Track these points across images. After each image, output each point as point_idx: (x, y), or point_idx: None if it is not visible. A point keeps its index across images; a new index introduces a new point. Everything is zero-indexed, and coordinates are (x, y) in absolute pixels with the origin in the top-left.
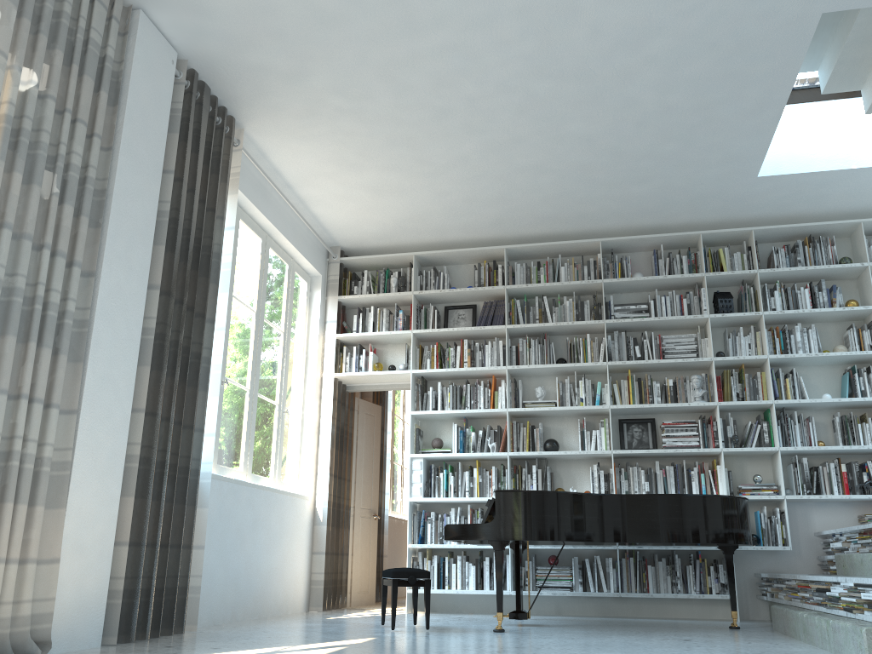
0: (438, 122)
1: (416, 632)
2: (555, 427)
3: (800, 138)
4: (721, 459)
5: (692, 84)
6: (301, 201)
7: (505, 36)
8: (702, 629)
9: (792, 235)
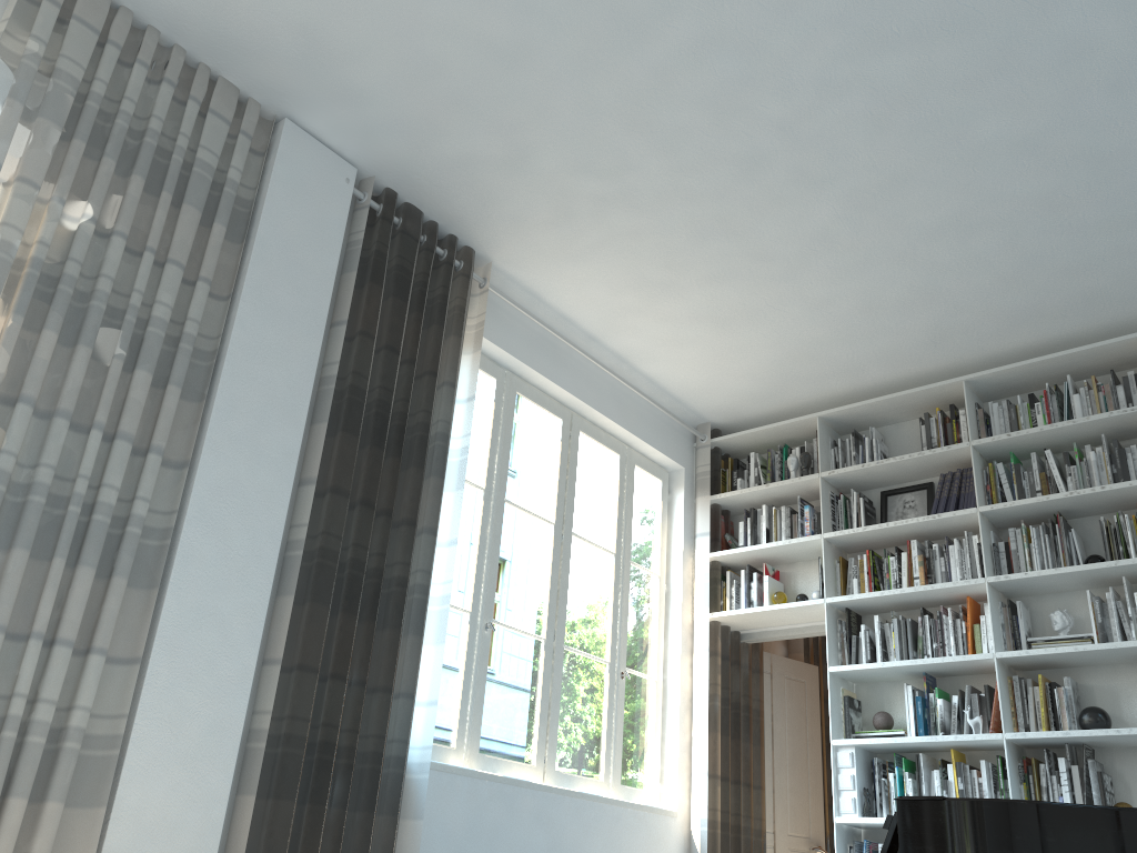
0: (751, 181)
1: None
2: (1103, 686)
3: None
4: None
5: None
6: (621, 359)
7: None
8: None
9: None
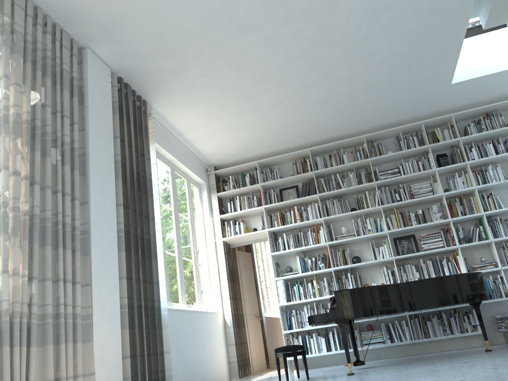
0: (263, 83)
1: None
2: (356, 249)
3: (472, 57)
4: (459, 251)
5: (408, 36)
6: (188, 142)
7: (297, 27)
8: (469, 354)
9: (476, 114)
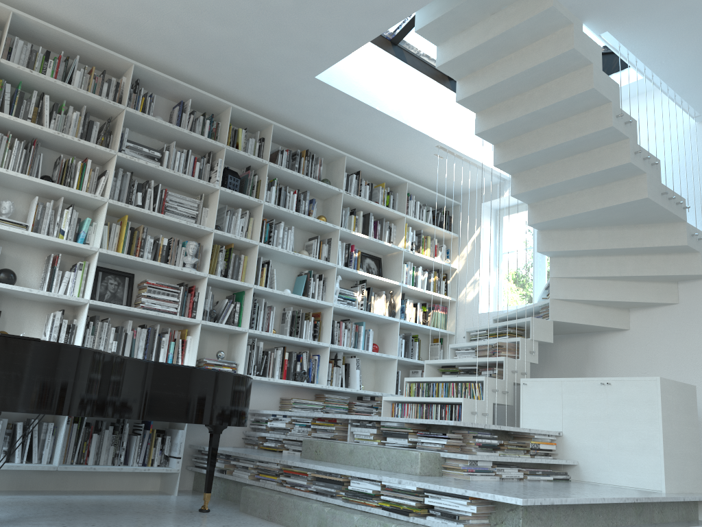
0: None
1: None
2: (13, 256)
3: (350, 63)
4: (196, 331)
5: None
6: None
7: None
8: (180, 516)
9: (294, 144)
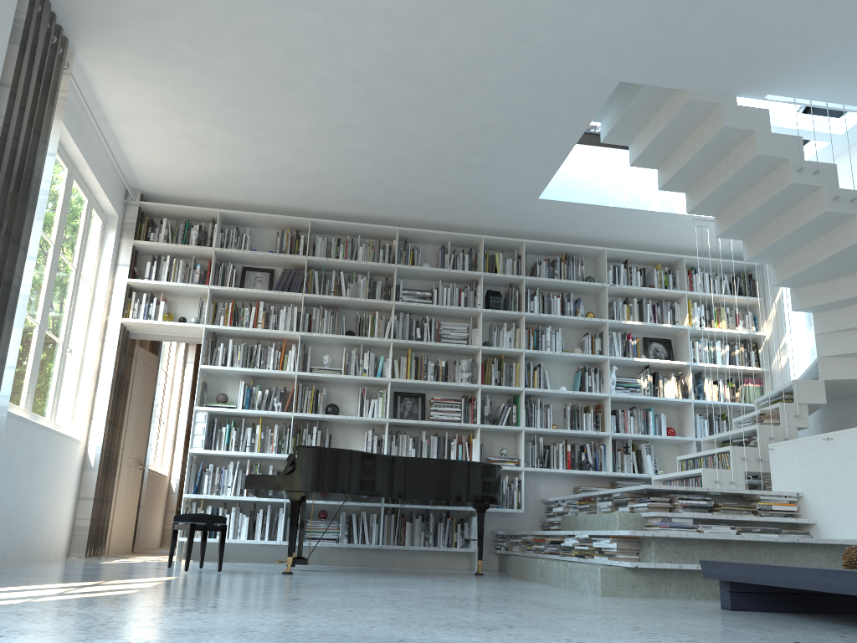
0: (281, 92)
1: (210, 573)
2: (337, 394)
3: (574, 173)
4: (477, 433)
5: (510, 112)
6: (114, 137)
7: (368, 32)
8: (454, 575)
9: (553, 251)
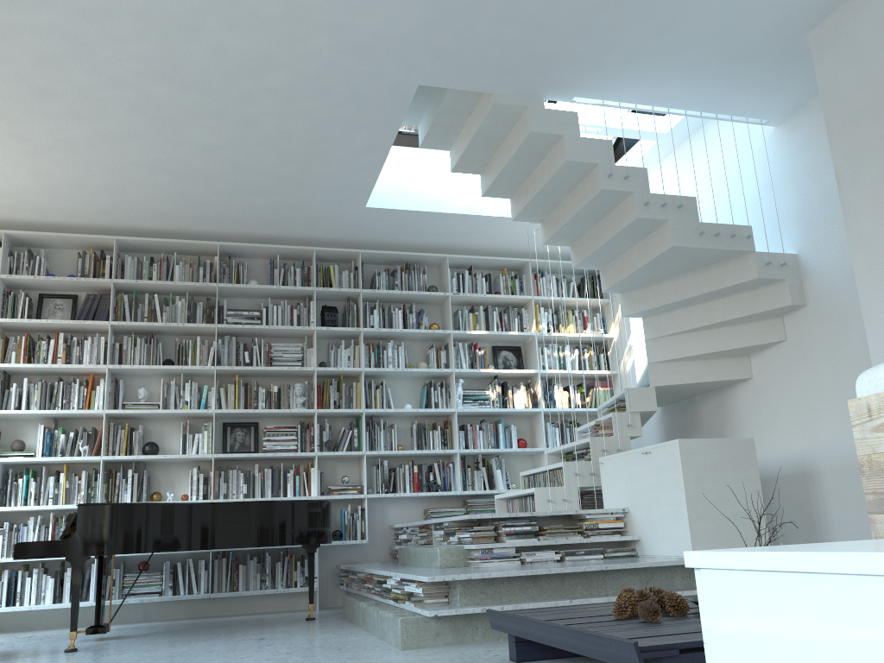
0: (39, 100)
1: None
2: (157, 430)
3: (404, 178)
4: (315, 462)
5: (310, 119)
6: None
7: (121, 33)
8: (281, 624)
9: (393, 260)
